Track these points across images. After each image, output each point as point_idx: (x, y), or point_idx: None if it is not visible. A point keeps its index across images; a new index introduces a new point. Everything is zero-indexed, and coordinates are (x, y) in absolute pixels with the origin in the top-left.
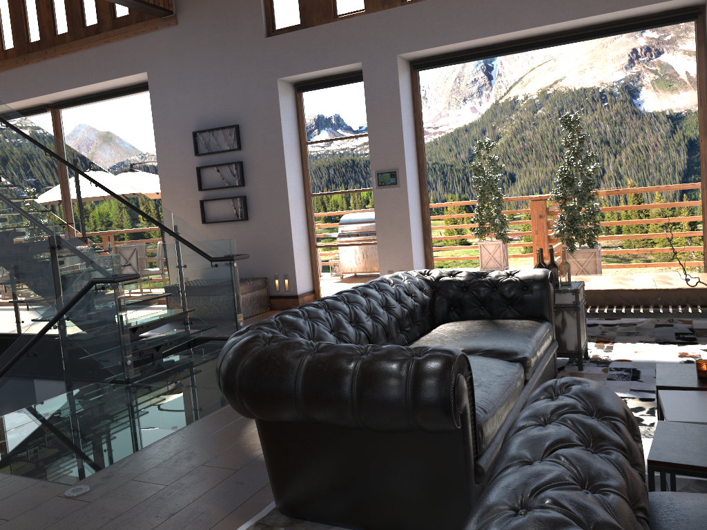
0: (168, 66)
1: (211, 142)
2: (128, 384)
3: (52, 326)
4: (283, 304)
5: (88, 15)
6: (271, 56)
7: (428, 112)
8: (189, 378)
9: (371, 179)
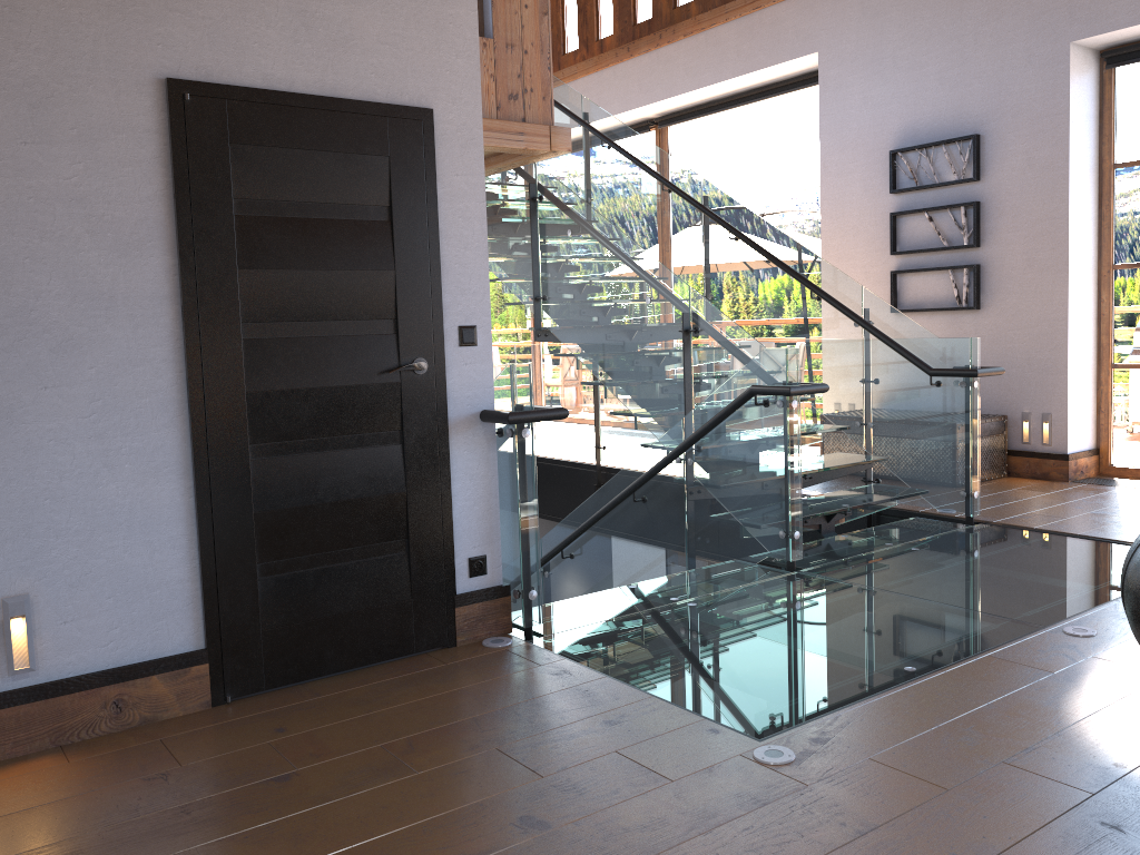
0: (857, 39)
1: (922, 168)
2: (792, 572)
3: (674, 459)
4: (1034, 468)
5: None
6: (1062, 1)
7: None
8: (900, 579)
9: None
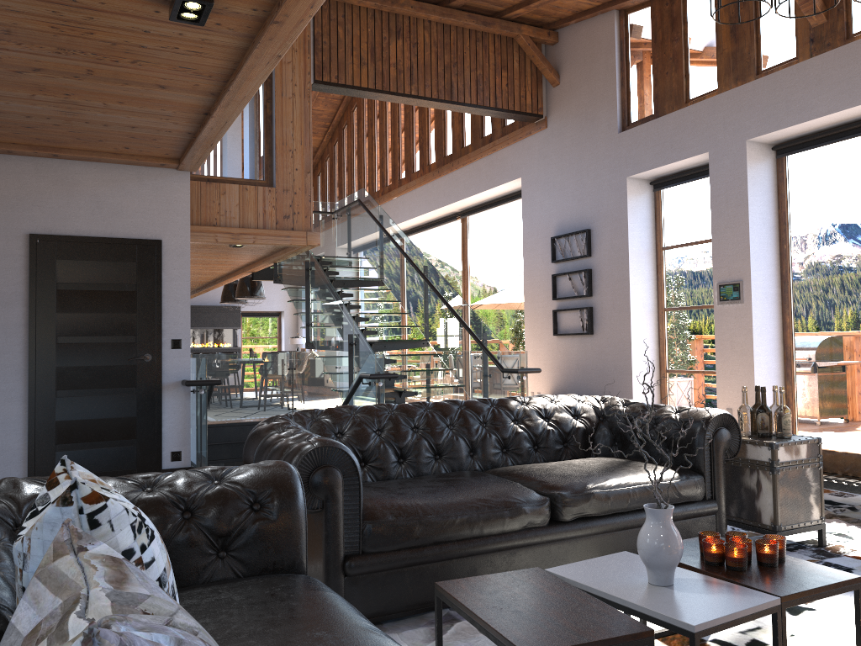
0: (537, 170)
1: (566, 248)
2: None
3: None
4: None
5: (486, 126)
6: (622, 153)
7: (796, 207)
8: None
9: (713, 292)
